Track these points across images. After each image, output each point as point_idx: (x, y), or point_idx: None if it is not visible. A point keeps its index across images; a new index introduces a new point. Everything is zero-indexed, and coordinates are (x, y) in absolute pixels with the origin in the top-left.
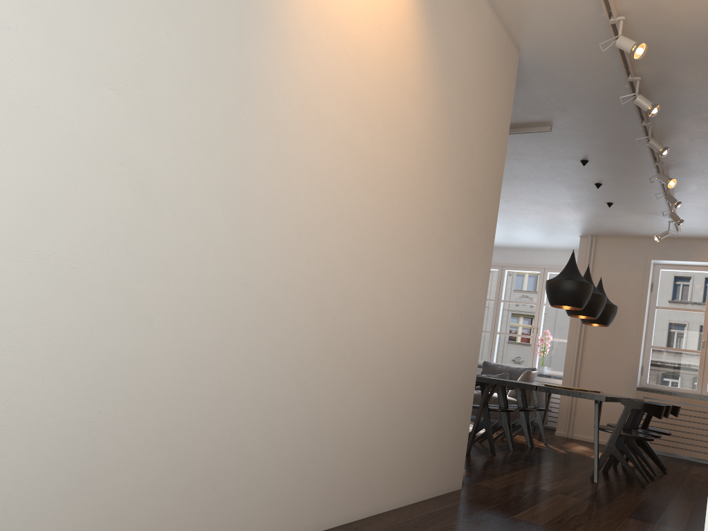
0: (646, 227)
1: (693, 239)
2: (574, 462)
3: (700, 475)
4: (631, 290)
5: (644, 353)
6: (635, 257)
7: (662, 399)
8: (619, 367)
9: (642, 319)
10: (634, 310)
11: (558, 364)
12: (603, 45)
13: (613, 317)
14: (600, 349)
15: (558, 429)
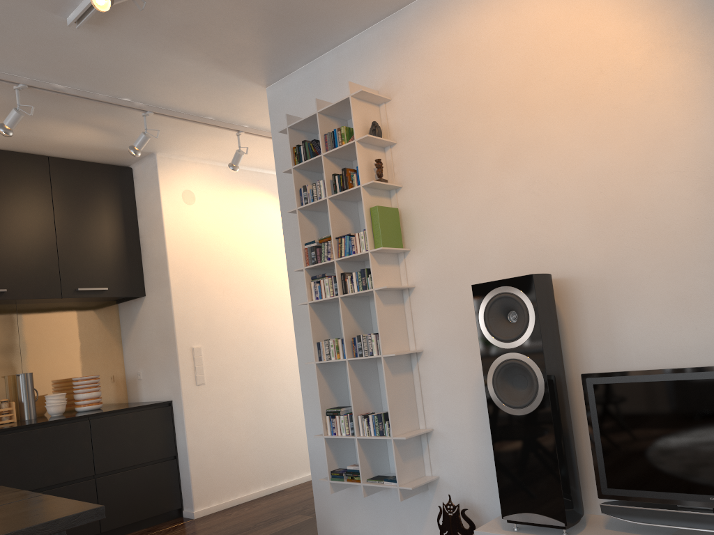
0: None
1: None
2: None
3: None
4: None
5: None
6: None
7: None
8: None
9: None
10: None
11: None
12: (212, 114)
13: None
14: None
15: None
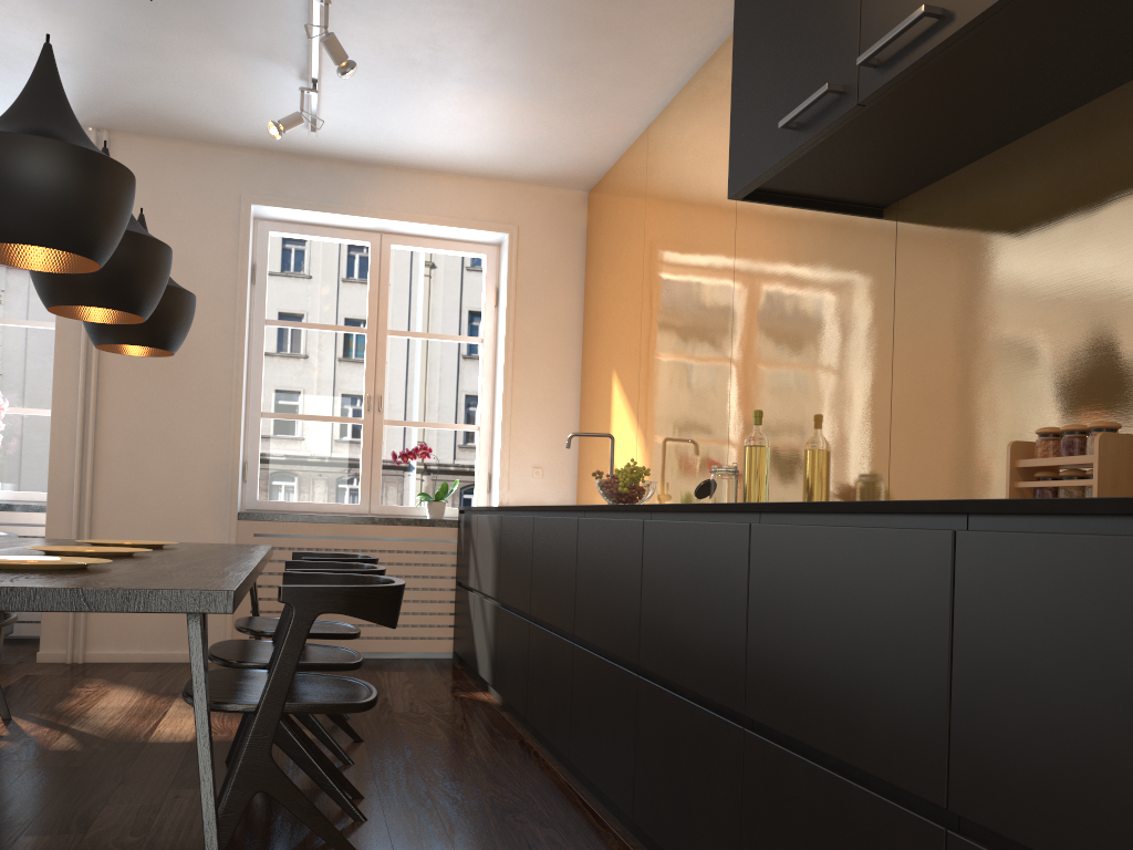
0: (242, 108)
1: (340, 163)
2: (111, 802)
3: (418, 711)
4: (210, 276)
5: (248, 431)
6: (214, 195)
7: (295, 534)
8: (193, 469)
9: (241, 349)
10: (220, 326)
11: (38, 471)
12: None
13: (188, 328)
14: (143, 427)
15: (46, 646)
